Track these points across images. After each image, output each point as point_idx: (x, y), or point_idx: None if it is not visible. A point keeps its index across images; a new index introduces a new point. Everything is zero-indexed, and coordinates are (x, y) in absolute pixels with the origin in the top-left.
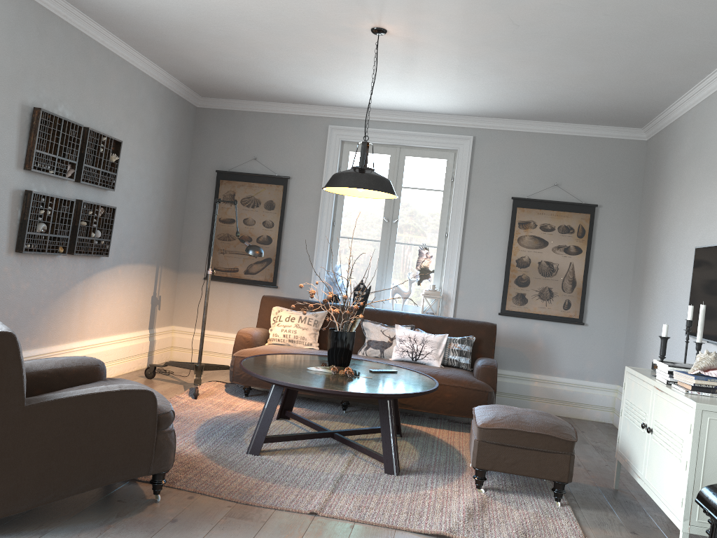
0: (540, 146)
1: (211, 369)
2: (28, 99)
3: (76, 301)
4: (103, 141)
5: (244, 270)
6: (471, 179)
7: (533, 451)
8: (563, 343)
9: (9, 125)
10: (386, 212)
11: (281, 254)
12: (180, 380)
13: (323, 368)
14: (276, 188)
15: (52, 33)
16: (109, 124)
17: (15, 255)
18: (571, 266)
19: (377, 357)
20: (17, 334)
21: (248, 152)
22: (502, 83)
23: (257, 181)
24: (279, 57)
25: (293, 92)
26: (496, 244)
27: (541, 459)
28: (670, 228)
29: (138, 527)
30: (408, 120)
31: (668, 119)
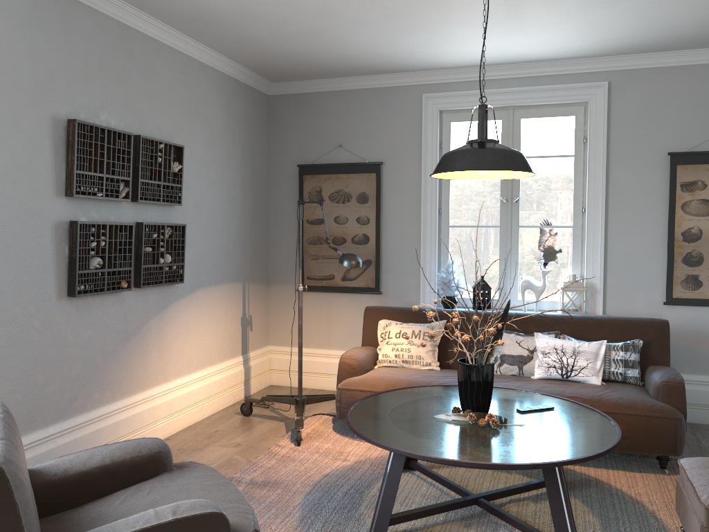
0: (702, 81)
1: (314, 402)
2: (60, 111)
3: (152, 340)
4: (160, 148)
5: (341, 276)
6: (610, 137)
7: None
8: None
9: (39, 145)
10: (503, 190)
11: (381, 254)
12: (281, 414)
13: (456, 415)
14: (368, 177)
15: (80, 26)
16: (166, 128)
17: (68, 300)
18: None
19: (515, 375)
20: (83, 392)
21: (332, 139)
22: (656, 1)
23: (345, 171)
24: (355, 14)
25: (376, 59)
26: (652, 214)
27: None
28: None
29: None
30: (520, 73)
31: None
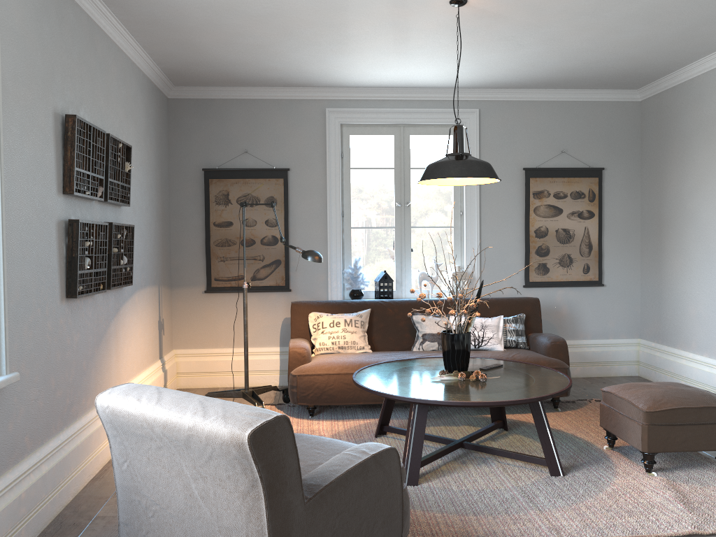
0: (544, 114)
1: (259, 393)
2: (58, 105)
3: (112, 343)
4: (119, 148)
5: (251, 276)
6: (481, 153)
7: (701, 425)
8: (585, 306)
9: (47, 140)
10: (397, 196)
11: (289, 254)
12: None
13: (447, 375)
14: (276, 182)
15: (67, 18)
16: (115, 127)
17: (66, 302)
18: (586, 230)
19: (434, 350)
20: (76, 397)
21: (237, 145)
22: (540, 53)
23: (252, 176)
24: (312, 35)
25: (294, 74)
26: (513, 217)
27: (709, 432)
28: (699, 184)
29: None
30: (410, 96)
31: (678, 79)
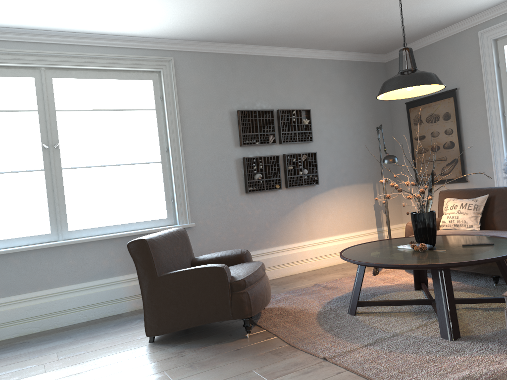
0: None
1: None
2: (233, 107)
3: (301, 216)
4: (293, 114)
5: (439, 172)
6: None
7: None
8: None
9: (224, 125)
10: None
11: (464, 153)
12: None
13: (408, 245)
14: (448, 100)
15: (240, 65)
16: (300, 101)
17: (246, 195)
18: None
19: None
20: (259, 239)
21: None
22: None
23: (433, 100)
24: (374, 7)
25: (428, 21)
26: None
27: None
28: None
29: (216, 350)
30: None
31: None
